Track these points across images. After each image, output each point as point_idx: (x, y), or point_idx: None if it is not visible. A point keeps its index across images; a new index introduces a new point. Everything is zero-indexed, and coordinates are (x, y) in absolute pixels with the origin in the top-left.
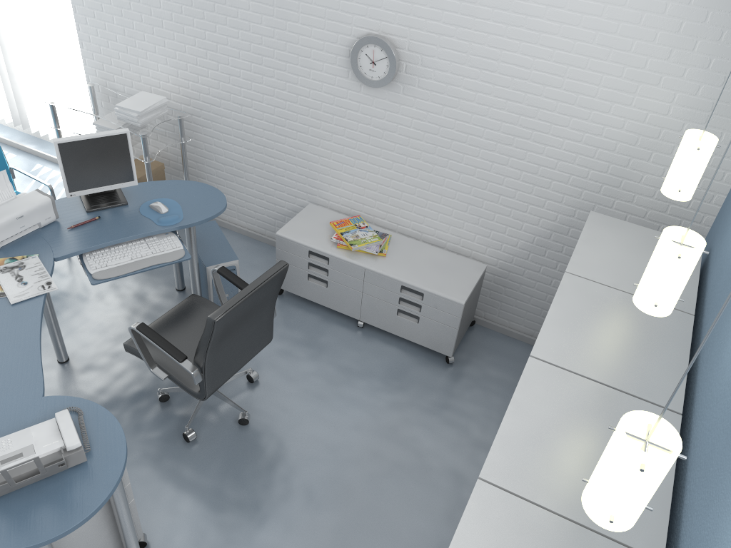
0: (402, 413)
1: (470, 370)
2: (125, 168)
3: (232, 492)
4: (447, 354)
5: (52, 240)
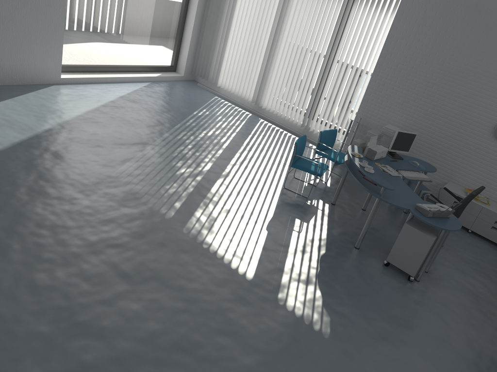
0: None
1: None
2: (408, 146)
3: (446, 263)
4: None
5: (387, 162)
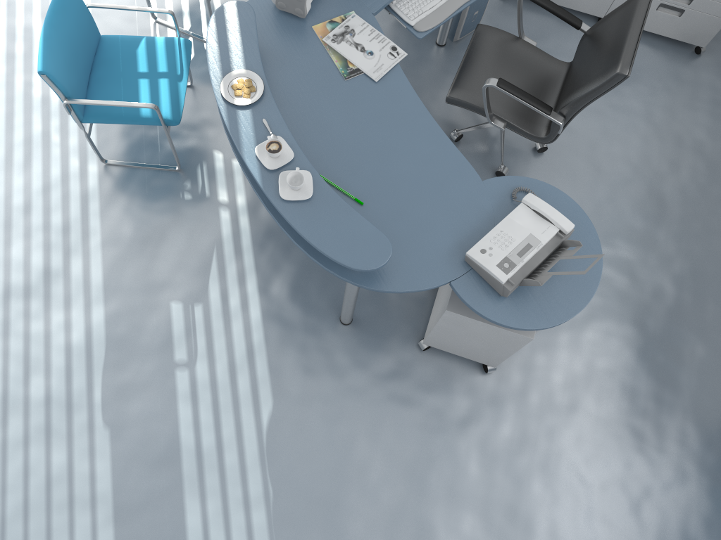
0: (674, 115)
1: (719, 58)
2: None
3: None
4: (700, 46)
5: None
